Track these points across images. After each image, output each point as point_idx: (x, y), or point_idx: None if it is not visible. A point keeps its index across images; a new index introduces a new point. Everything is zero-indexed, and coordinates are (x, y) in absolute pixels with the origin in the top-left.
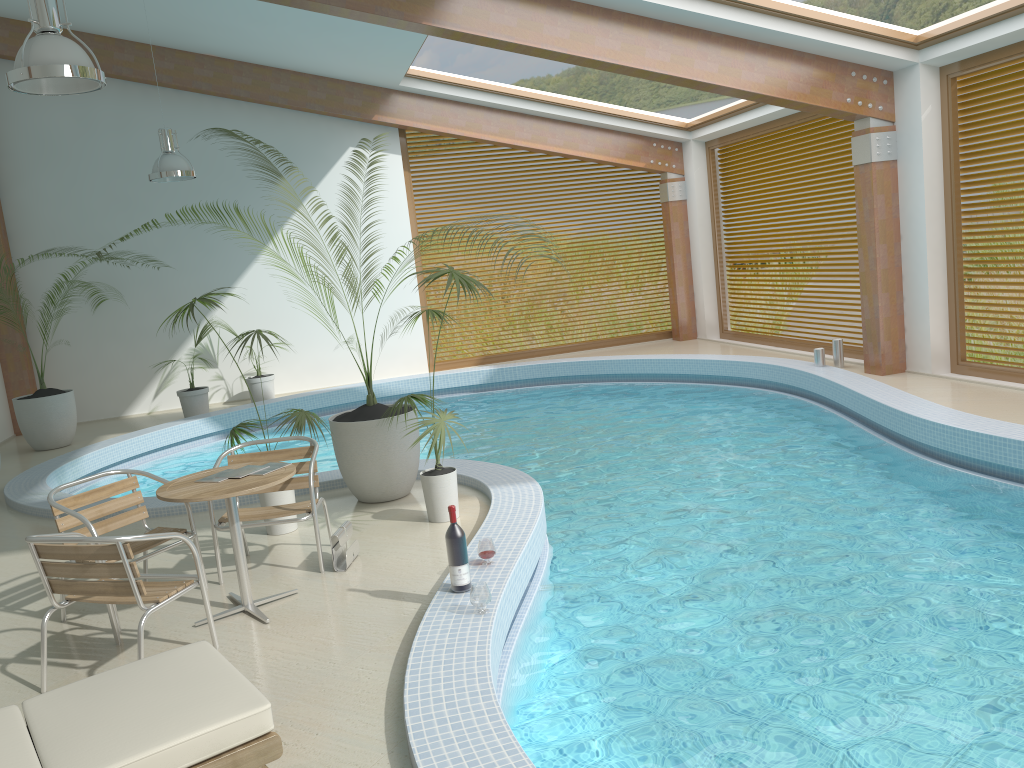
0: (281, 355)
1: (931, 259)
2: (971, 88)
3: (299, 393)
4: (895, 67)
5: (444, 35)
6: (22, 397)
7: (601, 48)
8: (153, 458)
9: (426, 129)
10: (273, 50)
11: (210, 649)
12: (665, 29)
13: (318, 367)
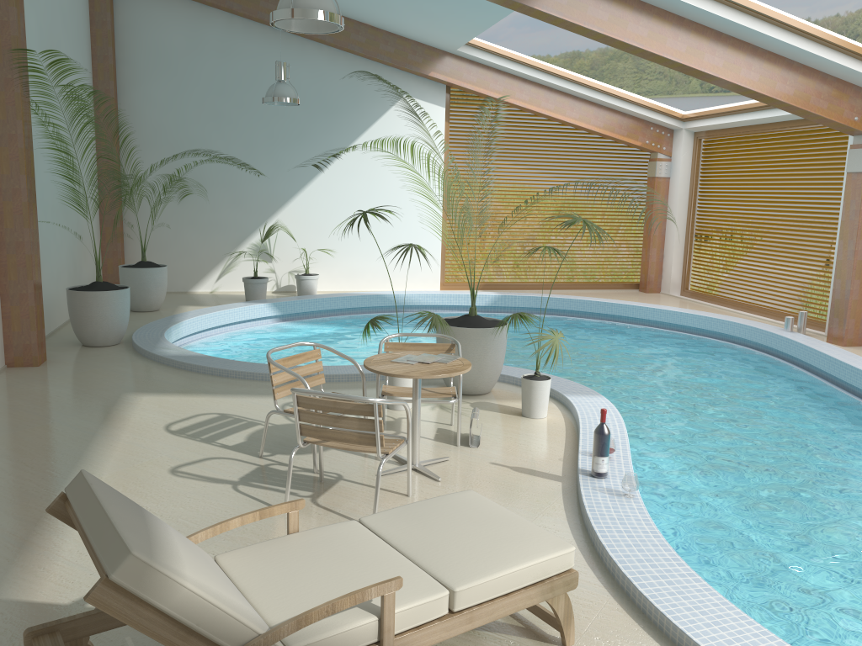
0: (324, 259)
1: None
2: None
3: (338, 293)
4: None
5: (546, 19)
6: (124, 265)
7: (670, 48)
8: (226, 330)
9: (470, 89)
10: (364, 7)
11: (483, 497)
12: (723, 40)
13: (352, 273)
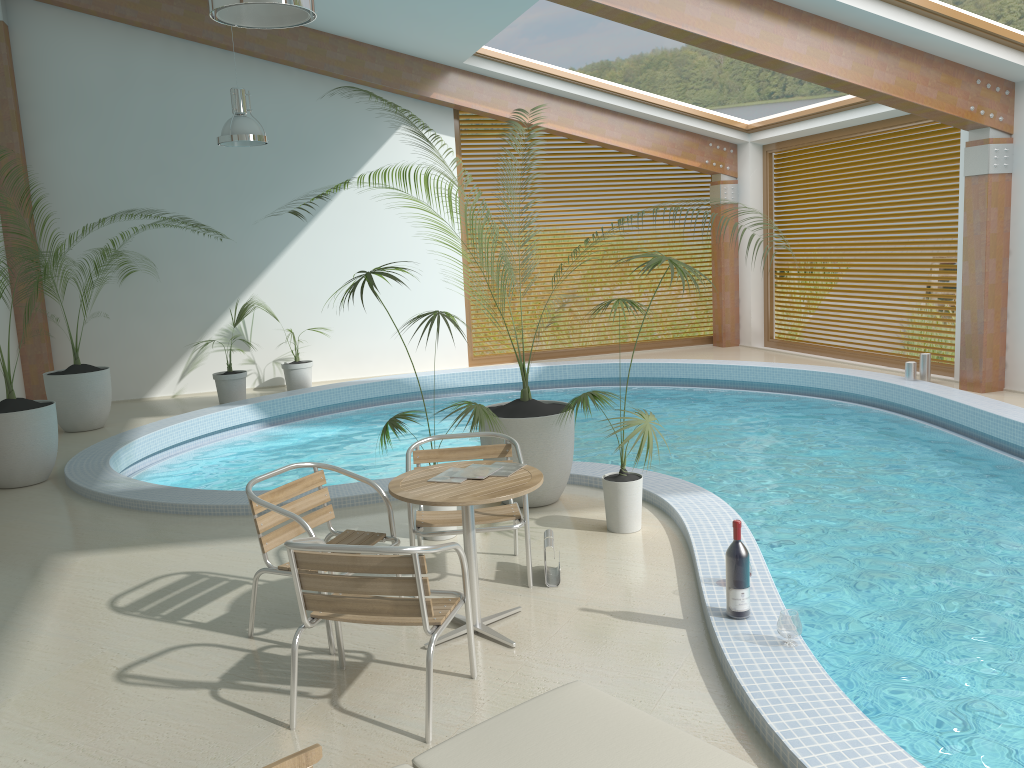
0: (317, 341)
1: None
2: None
3: (340, 382)
4: (1020, 78)
5: (581, 7)
6: (51, 372)
7: (740, 34)
8: (196, 445)
9: (484, 112)
10: (341, 14)
11: (601, 693)
12: (804, 19)
13: (355, 355)
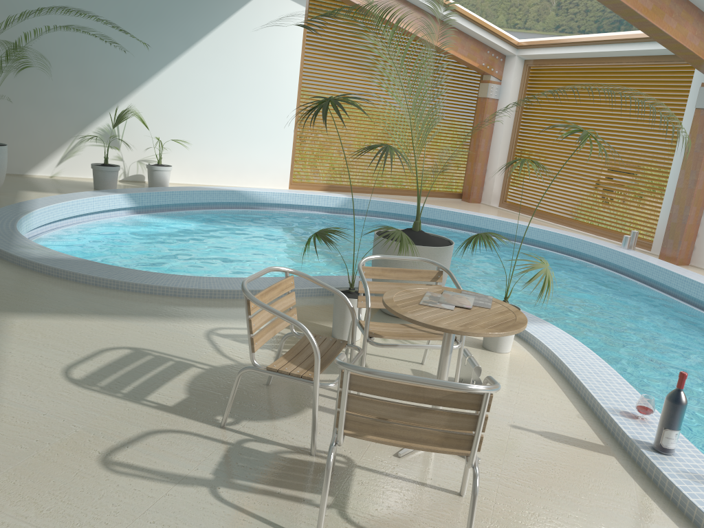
0: (175, 150)
1: None
2: None
3: (192, 186)
4: None
5: None
6: None
7: None
8: (78, 221)
9: None
10: None
11: None
12: None
13: (204, 167)
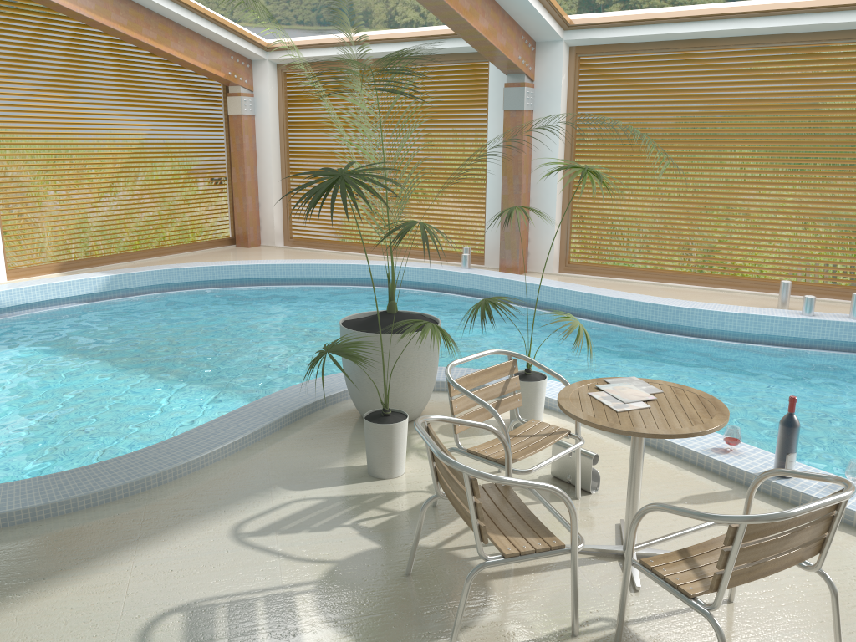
0: None
1: (558, 188)
2: (583, 67)
3: None
4: (543, 39)
5: None
6: None
7: None
8: None
9: None
10: None
11: None
12: None
13: None
